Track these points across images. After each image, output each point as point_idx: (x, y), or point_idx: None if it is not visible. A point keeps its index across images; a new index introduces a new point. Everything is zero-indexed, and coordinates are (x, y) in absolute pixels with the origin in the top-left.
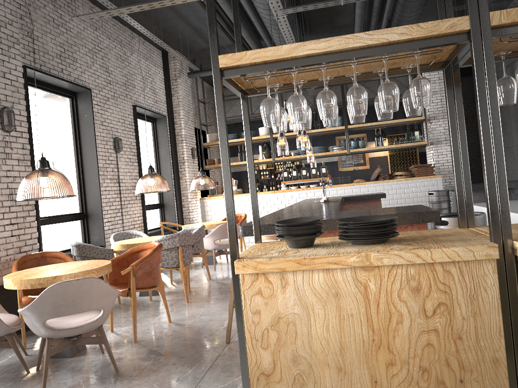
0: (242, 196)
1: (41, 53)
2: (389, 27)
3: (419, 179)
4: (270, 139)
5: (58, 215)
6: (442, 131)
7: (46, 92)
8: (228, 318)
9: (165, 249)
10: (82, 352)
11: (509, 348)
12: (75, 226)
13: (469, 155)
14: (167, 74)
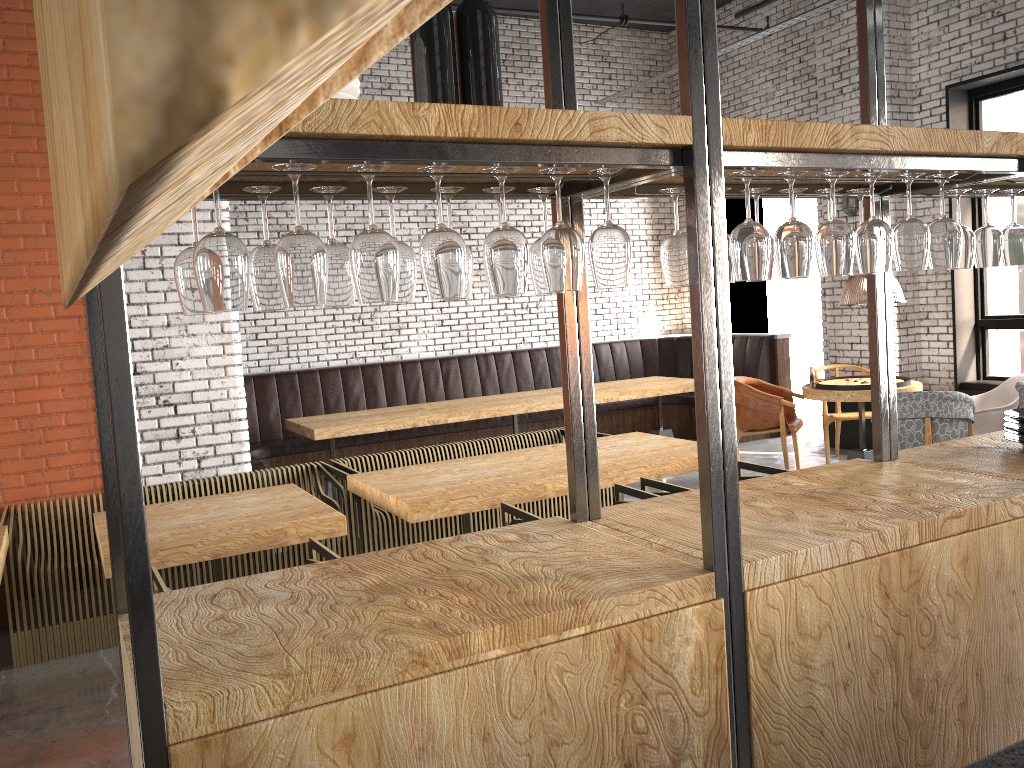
0: None
1: None
2: None
3: None
4: None
5: None
6: None
7: None
8: None
9: None
10: None
11: None
12: None
13: None
14: None
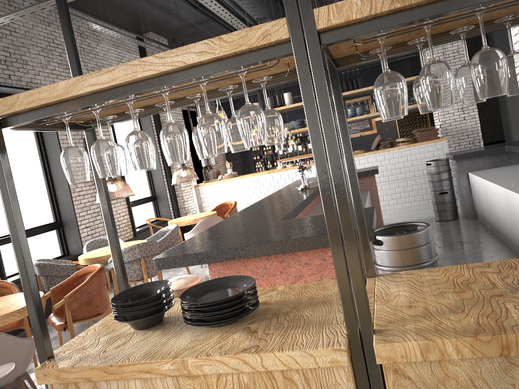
0: (237, 179)
1: None
2: None
3: (422, 144)
4: None
5: (27, 229)
6: None
7: None
8: None
9: (125, 263)
10: None
11: None
12: (50, 237)
13: (489, 105)
14: None
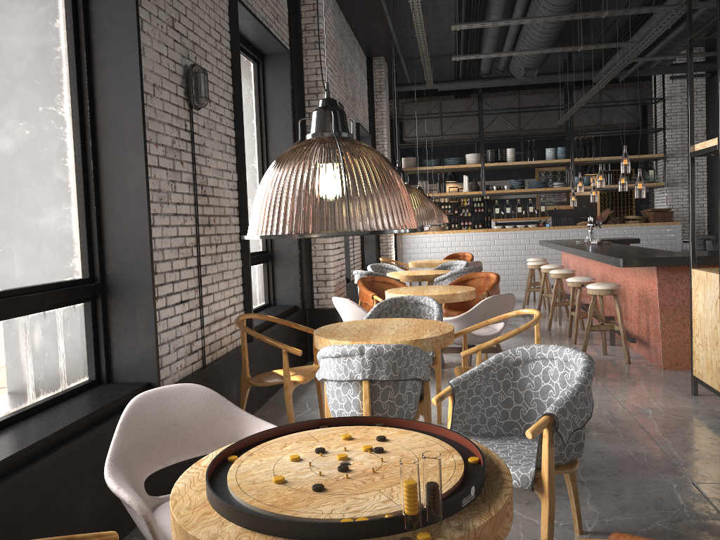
0: (448, 233)
1: None
2: (646, 52)
3: (655, 224)
4: (481, 168)
5: None
6: (680, 172)
7: None
8: (585, 339)
9: None
10: (447, 366)
11: None
12: None
13: None
14: (370, 85)
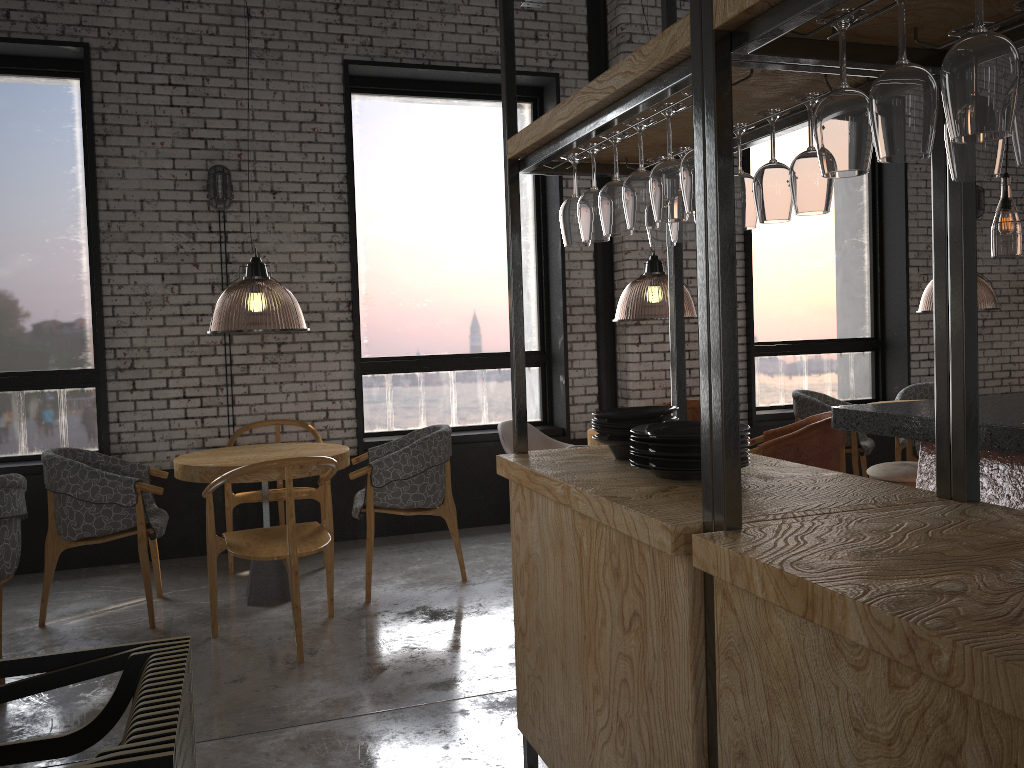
0: None
1: None
2: None
3: None
4: None
5: (816, 340)
6: None
7: None
8: None
9: None
10: None
11: (713, 756)
12: (857, 362)
13: None
14: None
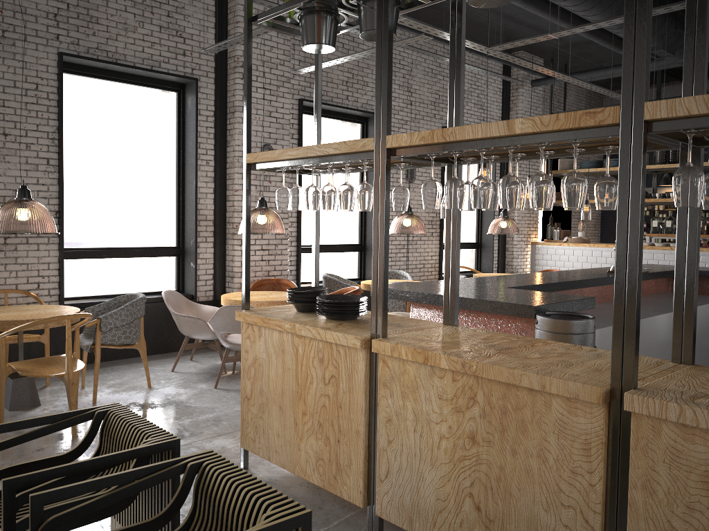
0: (584, 246)
1: (323, 83)
2: None
3: None
4: None
5: (331, 244)
6: None
7: (332, 119)
8: None
9: None
10: None
11: (371, 426)
12: (351, 257)
13: None
14: (507, 82)
